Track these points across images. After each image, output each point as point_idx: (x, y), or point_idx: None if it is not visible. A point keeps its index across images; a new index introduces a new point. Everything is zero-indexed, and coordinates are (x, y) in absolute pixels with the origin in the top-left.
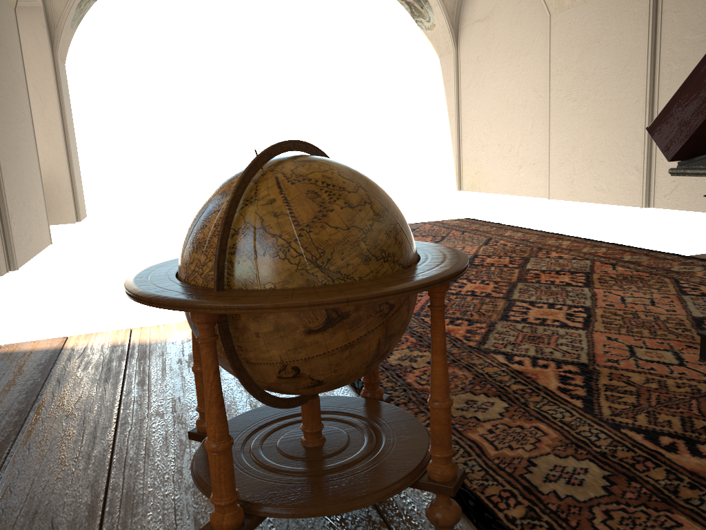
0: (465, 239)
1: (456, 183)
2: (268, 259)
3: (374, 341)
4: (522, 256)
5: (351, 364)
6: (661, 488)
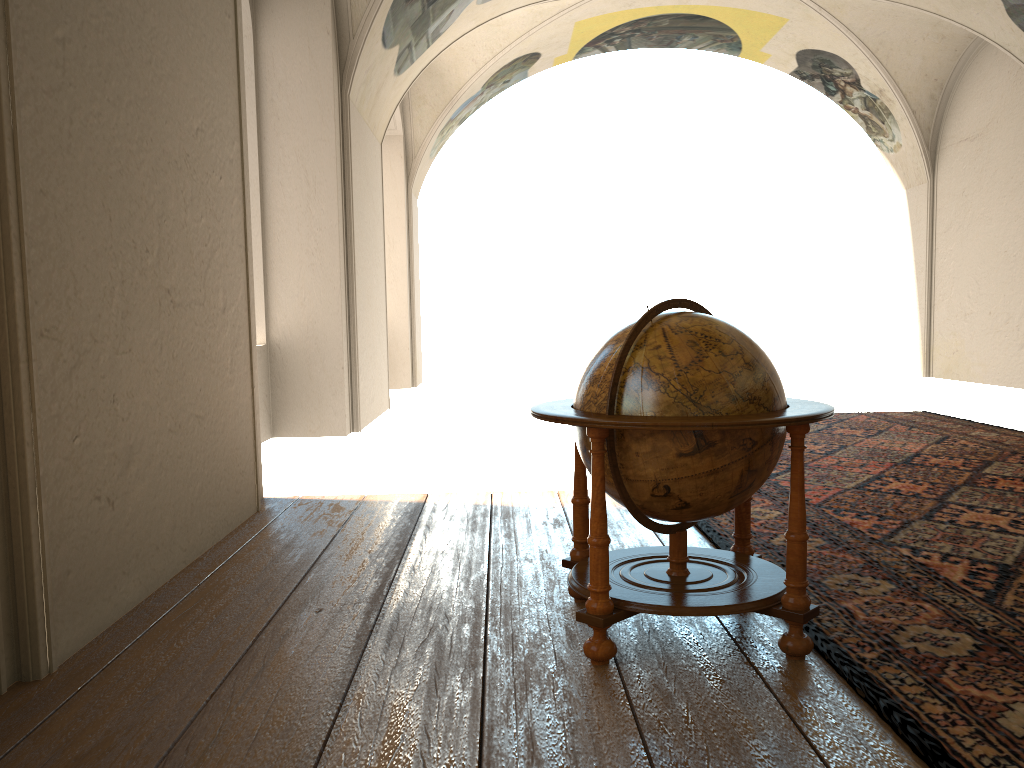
0: (910, 436)
1: (922, 365)
2: (651, 392)
3: (736, 472)
4: (983, 459)
5: (715, 490)
6: None
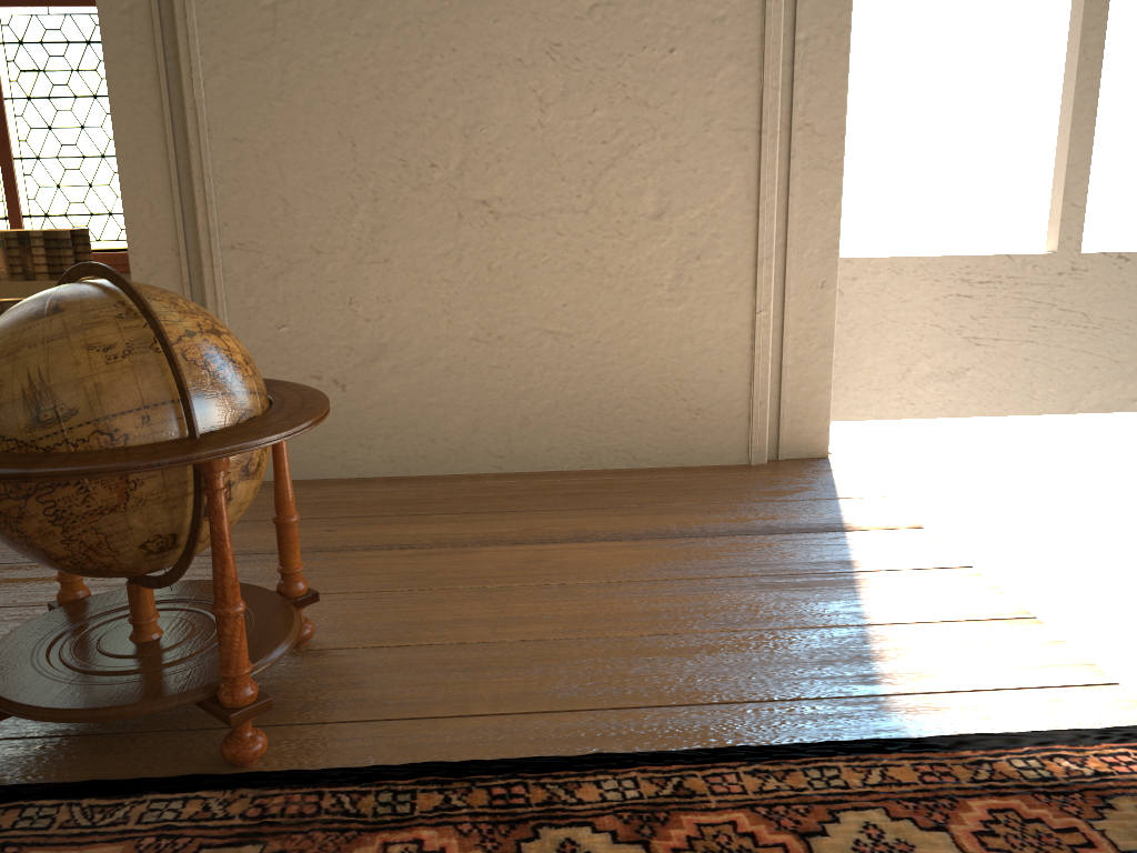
0: None
1: None
2: None
3: None
4: None
5: None
6: None
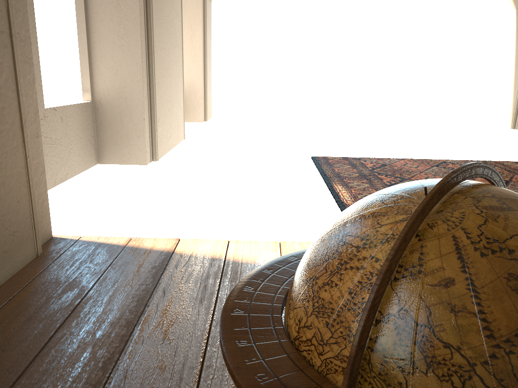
0: None
1: (511, 122)
2: (432, 382)
3: None
4: None
5: None
6: None
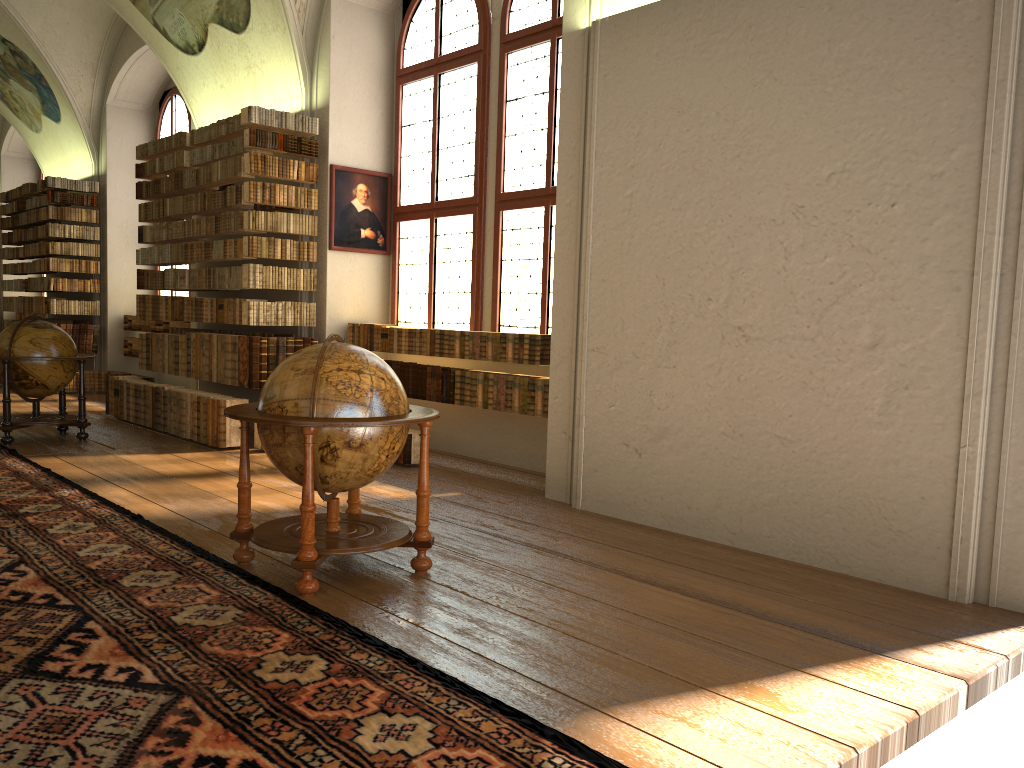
0: None
1: None
2: None
3: None
4: None
5: None
6: (88, 577)
